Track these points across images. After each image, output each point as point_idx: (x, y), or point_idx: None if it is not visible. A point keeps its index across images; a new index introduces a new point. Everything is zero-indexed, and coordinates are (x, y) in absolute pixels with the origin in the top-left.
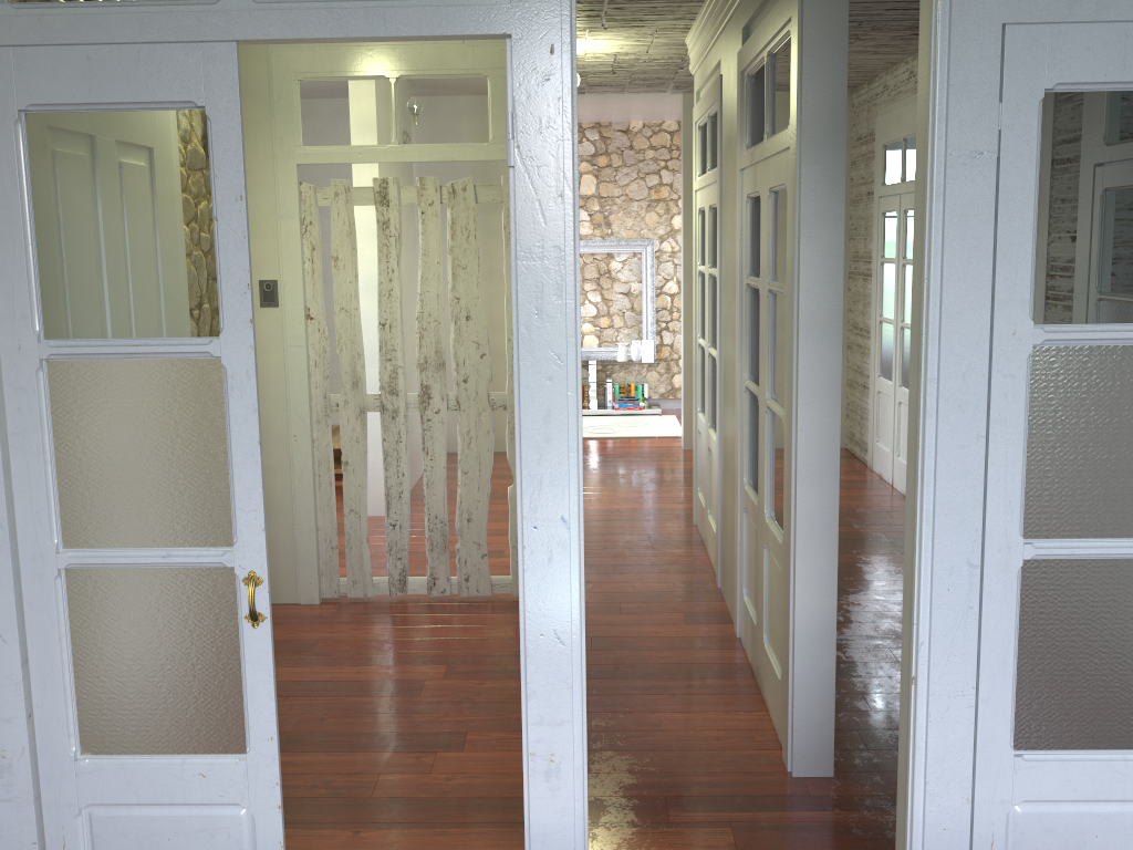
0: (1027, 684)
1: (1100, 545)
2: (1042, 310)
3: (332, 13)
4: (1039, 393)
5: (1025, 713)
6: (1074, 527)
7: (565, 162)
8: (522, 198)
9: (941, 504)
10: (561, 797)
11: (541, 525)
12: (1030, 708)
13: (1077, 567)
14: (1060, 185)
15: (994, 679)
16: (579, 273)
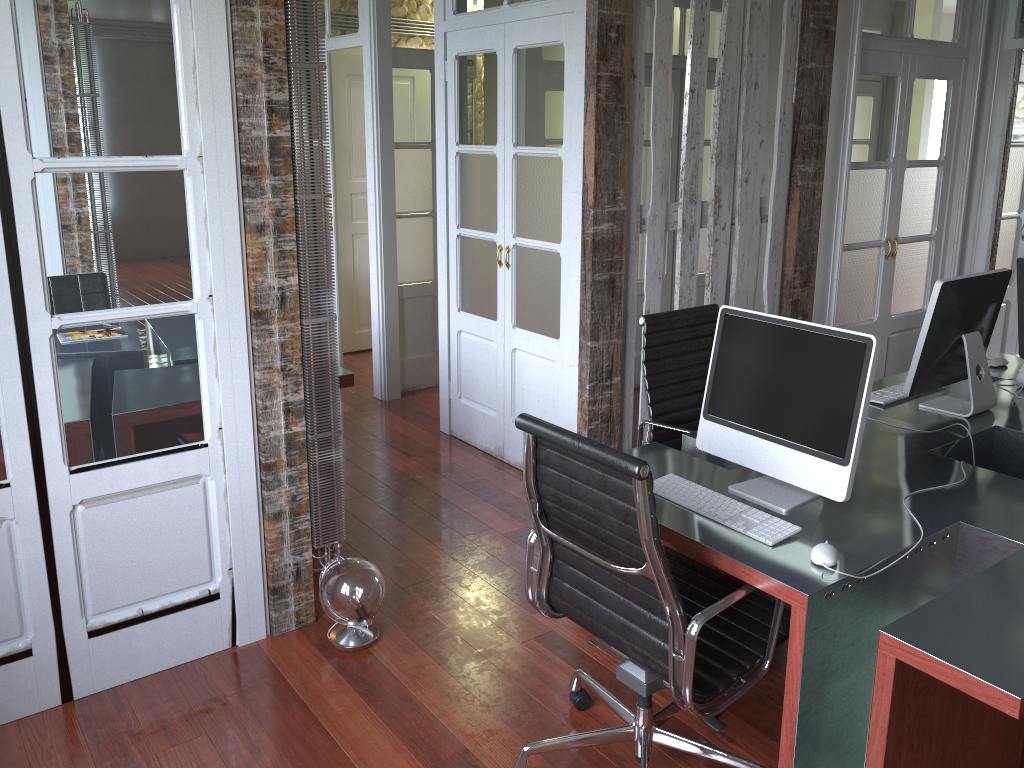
0: (462, 285)
1: (474, 232)
2: (460, 139)
3: (337, 42)
4: (461, 171)
5: (462, 296)
6: (470, 224)
7: (373, 86)
8: (365, 98)
9: (437, 210)
10: (375, 300)
11: (370, 206)
12: (463, 295)
13: (471, 240)
14: (462, 91)
15: (452, 280)
16: (379, 123)
